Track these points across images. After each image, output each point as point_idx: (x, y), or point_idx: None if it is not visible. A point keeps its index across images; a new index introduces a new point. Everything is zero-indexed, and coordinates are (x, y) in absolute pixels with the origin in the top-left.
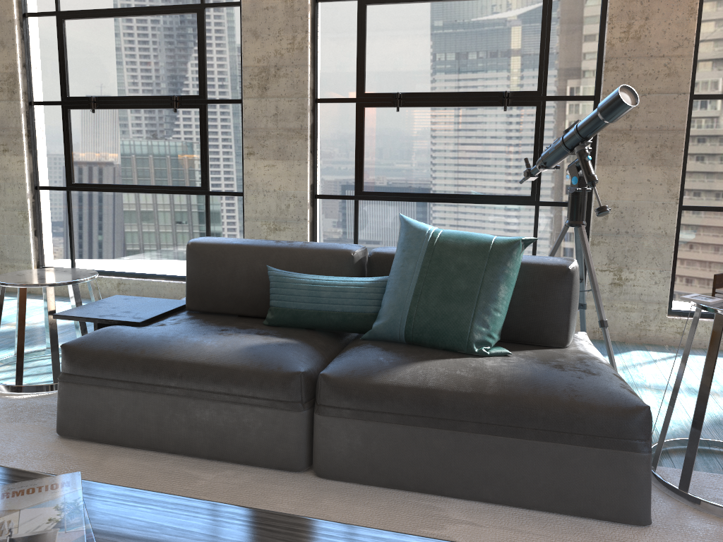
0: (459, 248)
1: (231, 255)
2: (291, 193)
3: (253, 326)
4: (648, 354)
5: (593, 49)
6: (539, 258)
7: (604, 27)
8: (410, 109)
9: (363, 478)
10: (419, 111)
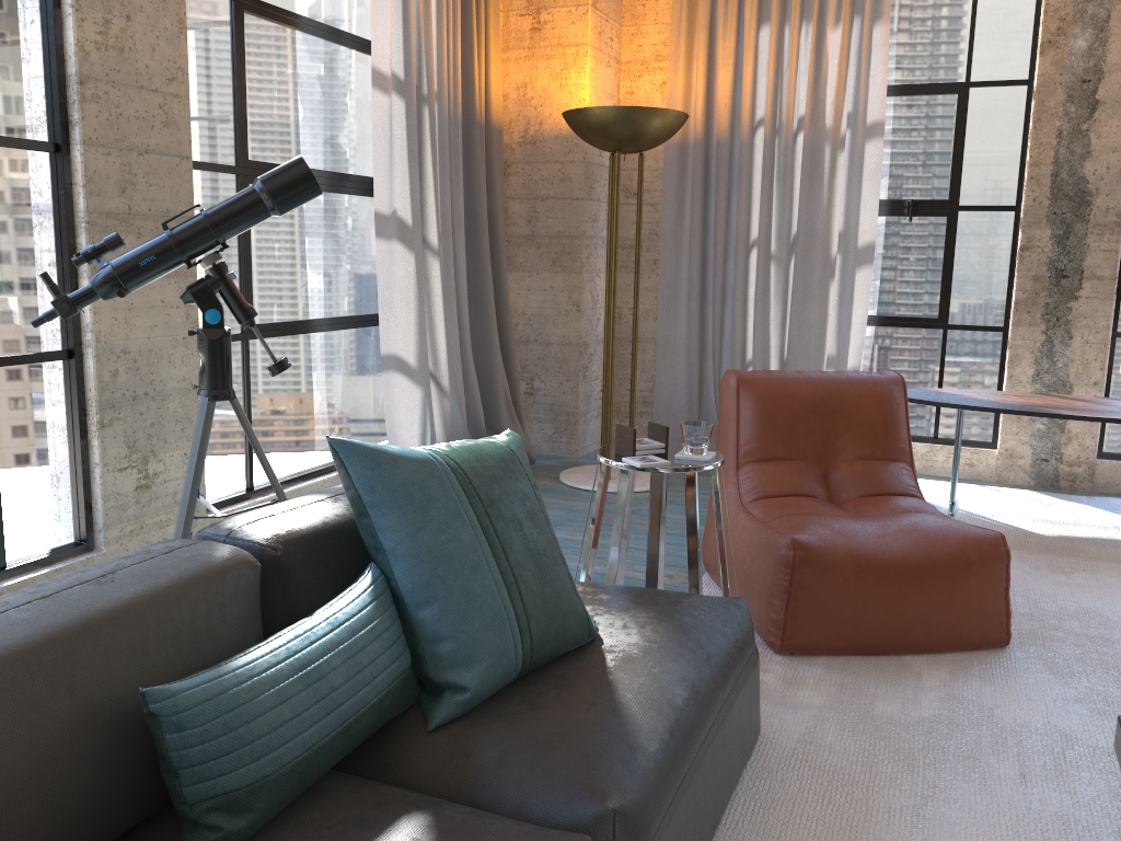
0: (497, 475)
1: None
2: None
3: None
4: None
5: (42, 50)
6: None
7: (61, 13)
8: None
9: None
10: None
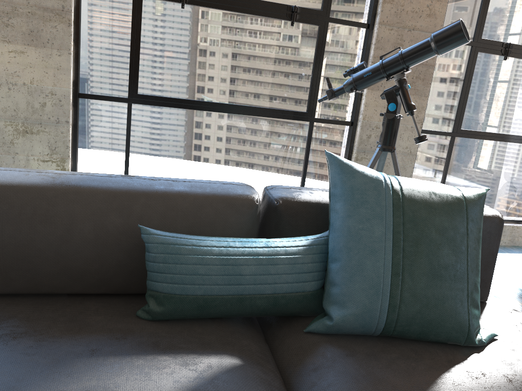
0: (433, 206)
1: (61, 204)
2: (49, 89)
3: (128, 327)
4: None
5: None
6: None
7: None
8: (196, 8)
9: None
10: (206, 12)
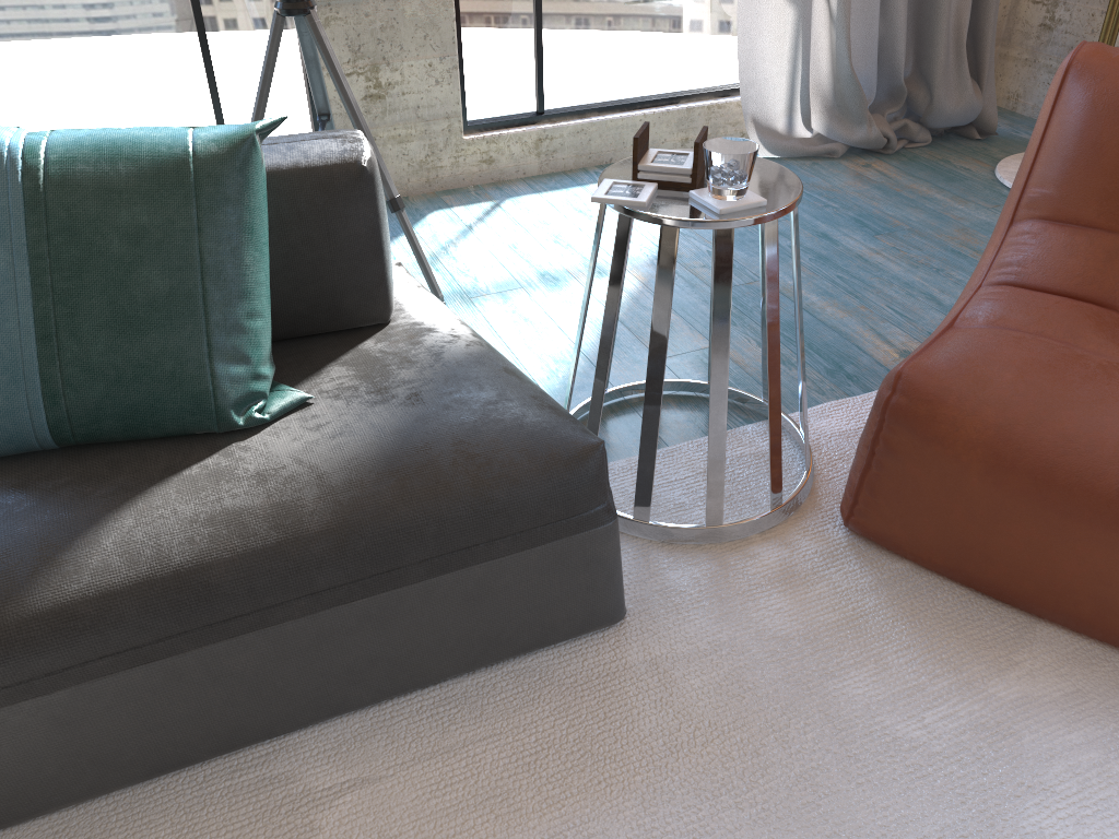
0: (116, 187)
1: None
2: None
3: None
4: (455, 216)
5: None
6: (293, 150)
7: None
8: None
9: (89, 792)
10: None
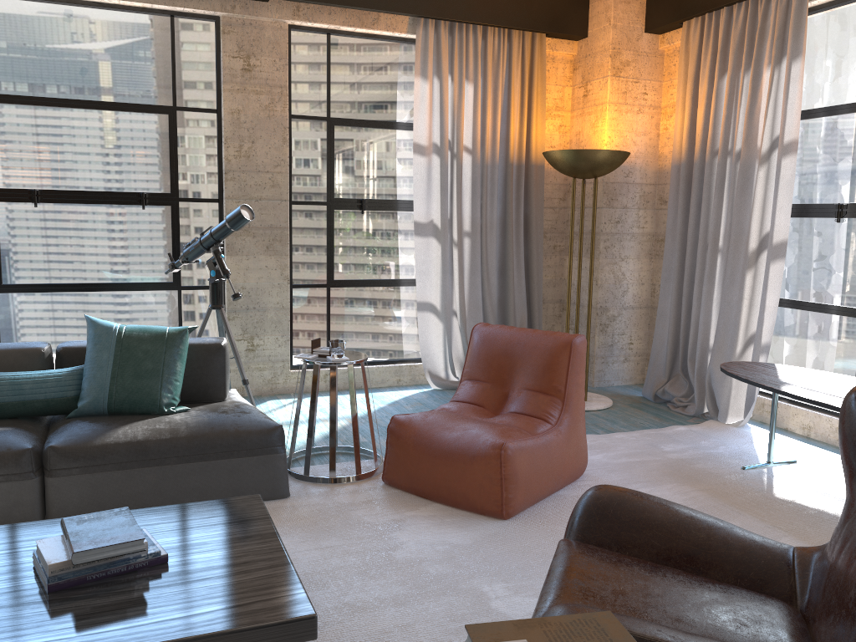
0: (143, 339)
1: None
2: None
3: None
4: (279, 401)
5: (214, 161)
6: (200, 339)
7: (222, 145)
8: (49, 205)
9: None
10: (59, 207)
